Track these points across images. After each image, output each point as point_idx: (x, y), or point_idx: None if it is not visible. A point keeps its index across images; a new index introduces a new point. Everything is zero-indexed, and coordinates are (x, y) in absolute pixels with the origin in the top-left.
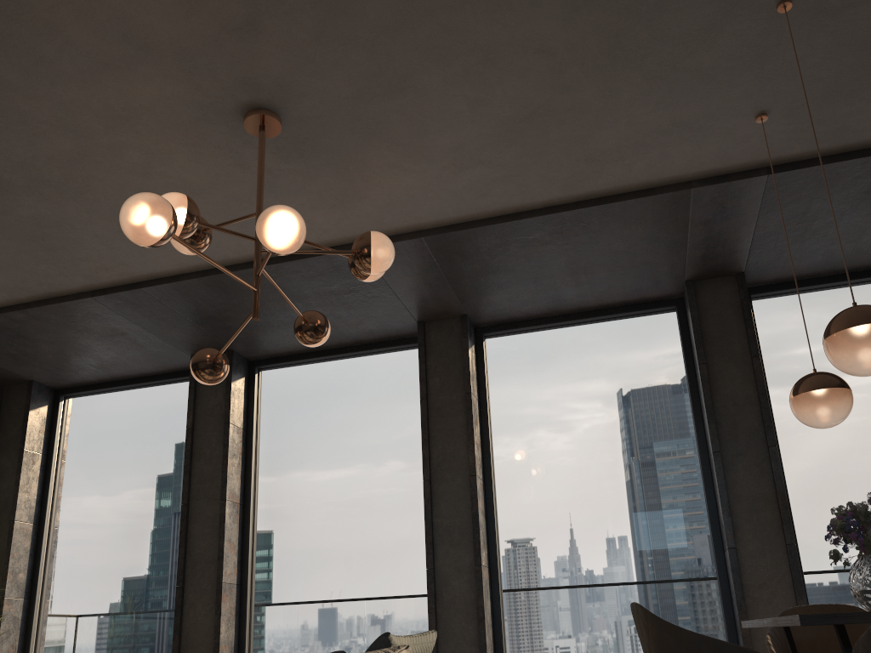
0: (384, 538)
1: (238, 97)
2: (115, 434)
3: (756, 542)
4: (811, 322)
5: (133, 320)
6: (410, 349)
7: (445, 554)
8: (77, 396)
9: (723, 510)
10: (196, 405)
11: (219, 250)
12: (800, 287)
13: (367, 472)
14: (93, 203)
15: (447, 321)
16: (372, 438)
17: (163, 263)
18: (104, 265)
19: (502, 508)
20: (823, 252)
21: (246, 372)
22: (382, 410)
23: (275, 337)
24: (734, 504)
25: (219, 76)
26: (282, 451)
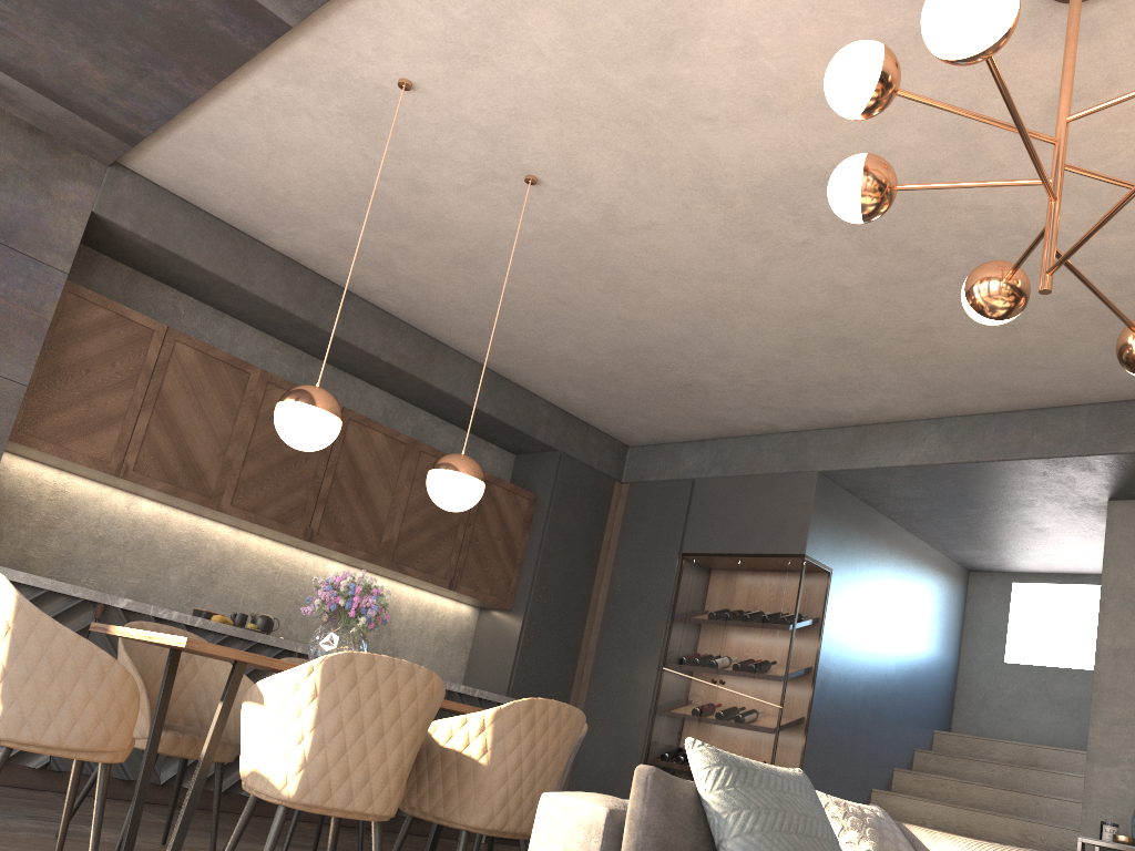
0: None
1: (1108, 8)
2: None
3: None
4: None
5: None
6: None
7: None
8: None
9: None
10: None
11: None
12: None
13: None
14: None
15: None
16: None
17: None
18: None
19: None
20: None
21: None
22: None
23: None
24: None
25: (1126, 36)
26: None
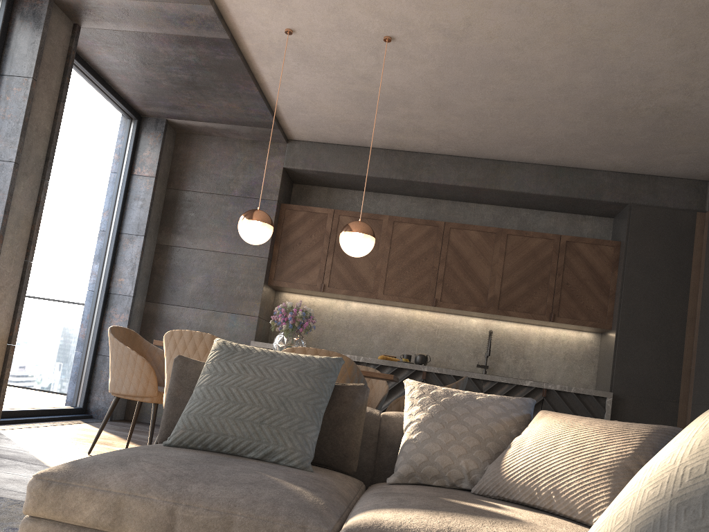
0: None
1: None
2: None
3: (10, 252)
4: (67, 90)
5: None
6: None
7: None
8: None
9: (4, 217)
10: None
11: None
12: (76, 60)
13: None
14: None
15: None
16: None
17: None
18: None
19: None
20: (124, 62)
21: None
22: None
23: None
24: (9, 214)
25: None
26: None
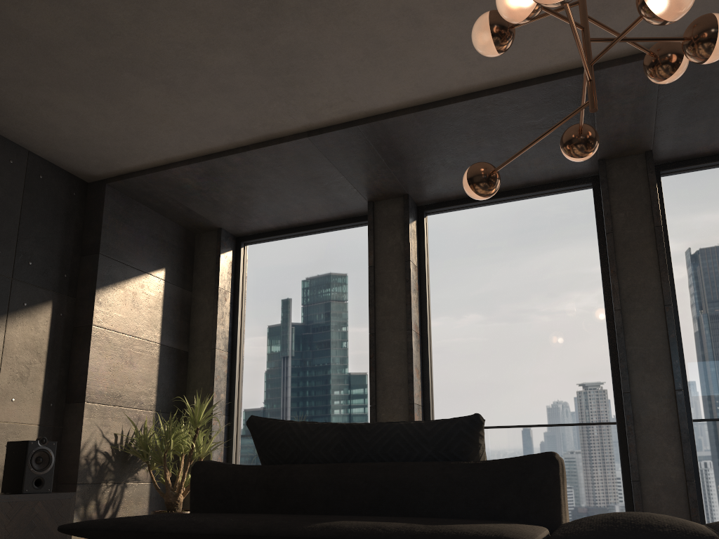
0: (563, 366)
1: None
2: (293, 275)
3: None
4: None
5: (334, 163)
6: (580, 189)
7: (640, 380)
8: (256, 243)
9: None
10: (375, 245)
11: (445, 80)
12: None
13: (542, 305)
14: (352, 26)
15: (630, 158)
16: (545, 274)
17: (386, 97)
18: (330, 102)
19: (688, 338)
20: None
21: (416, 216)
22: (554, 247)
23: (453, 180)
24: None
25: None
26: (455, 287)
